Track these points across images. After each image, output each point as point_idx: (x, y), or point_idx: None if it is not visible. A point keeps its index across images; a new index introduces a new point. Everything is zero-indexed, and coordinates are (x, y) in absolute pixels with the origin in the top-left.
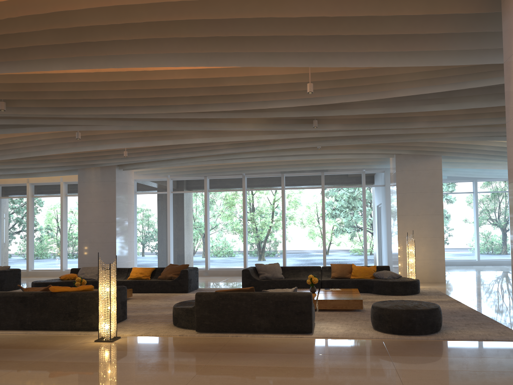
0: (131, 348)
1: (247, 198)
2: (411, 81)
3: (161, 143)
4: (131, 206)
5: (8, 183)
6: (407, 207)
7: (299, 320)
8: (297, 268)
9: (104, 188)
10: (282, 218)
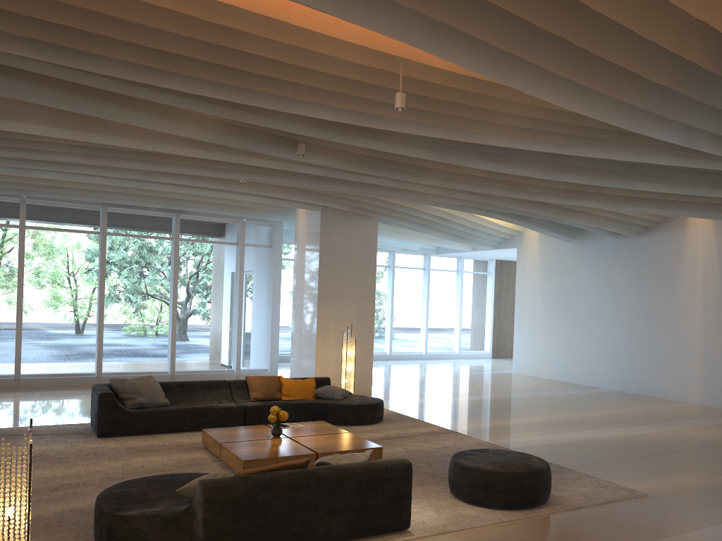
0: None
1: (26, 242)
2: (511, 126)
3: None
4: None
5: None
6: (332, 287)
7: (394, 511)
8: (190, 385)
9: None
10: (101, 285)
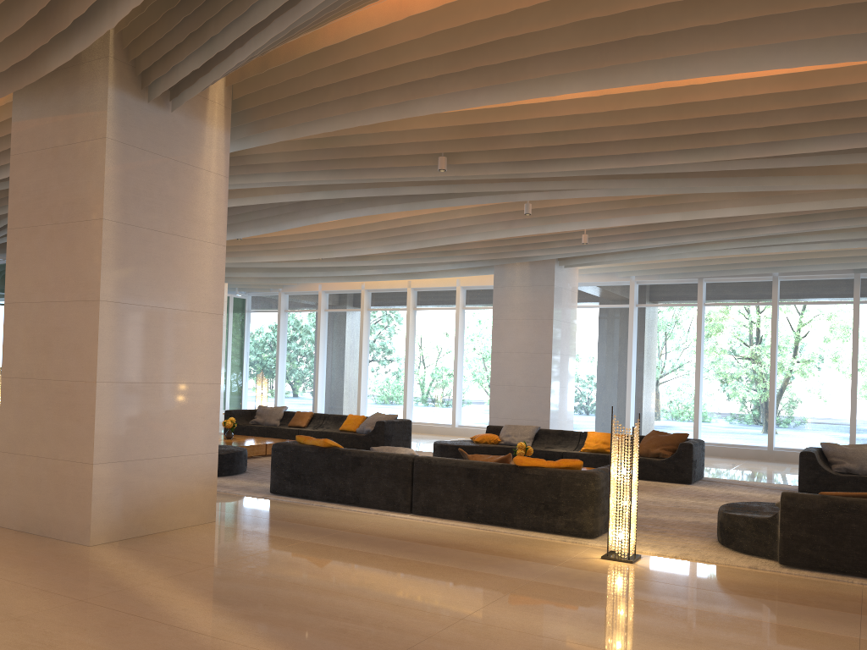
0: (677, 580)
1: (779, 318)
2: None
3: (660, 218)
4: (572, 327)
5: (382, 287)
6: None
7: None
8: None
9: (535, 296)
10: (853, 358)
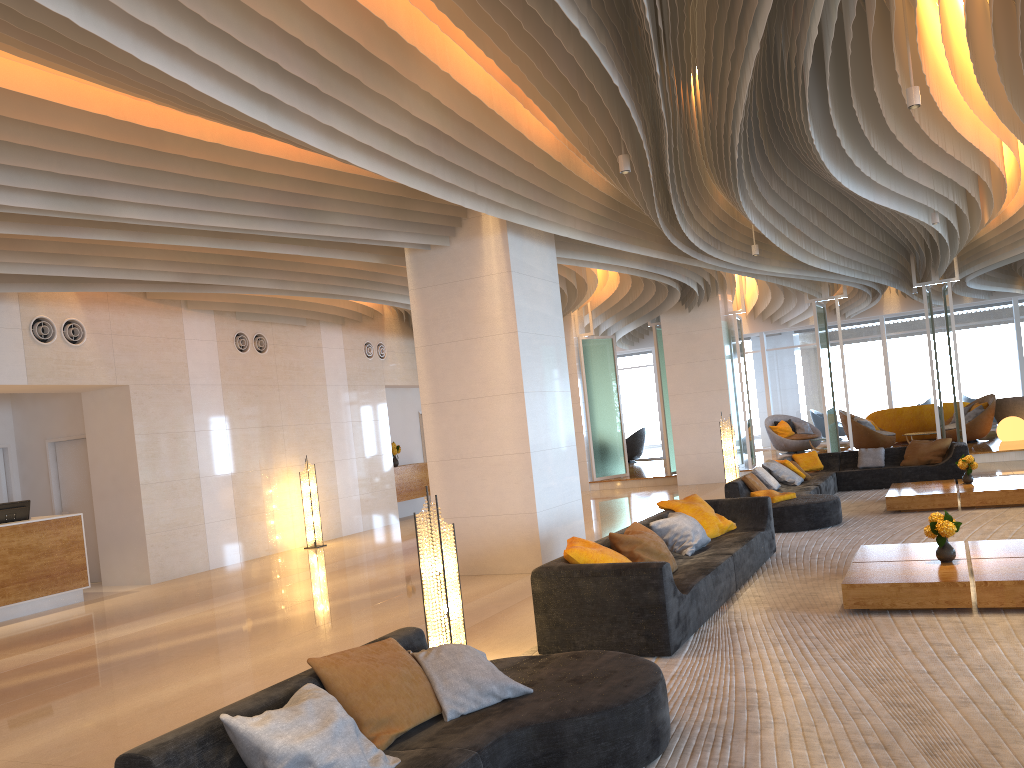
0: None
1: None
2: None
3: None
4: None
5: None
6: None
7: None
8: None
9: None
10: None
